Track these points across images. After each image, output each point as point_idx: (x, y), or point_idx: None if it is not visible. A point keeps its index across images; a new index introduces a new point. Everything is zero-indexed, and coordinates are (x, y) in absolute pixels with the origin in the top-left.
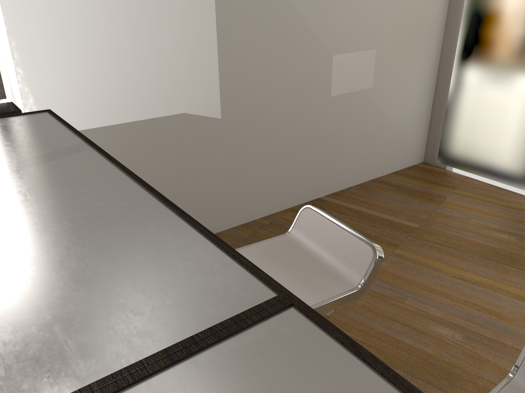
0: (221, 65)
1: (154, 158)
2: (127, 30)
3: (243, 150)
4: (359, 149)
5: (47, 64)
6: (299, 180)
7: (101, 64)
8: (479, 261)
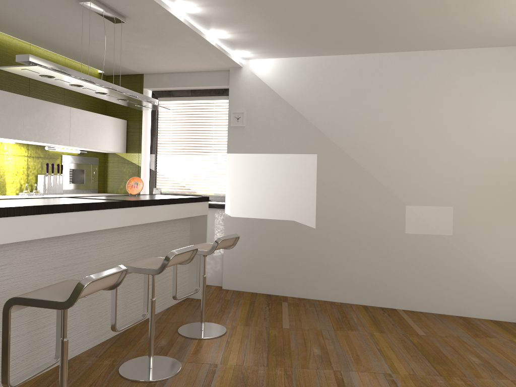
0: (317, 199)
1: (274, 239)
2: (271, 178)
3: (329, 251)
4: (441, 282)
5: (237, 188)
6: (375, 287)
7: (257, 190)
8: (414, 353)
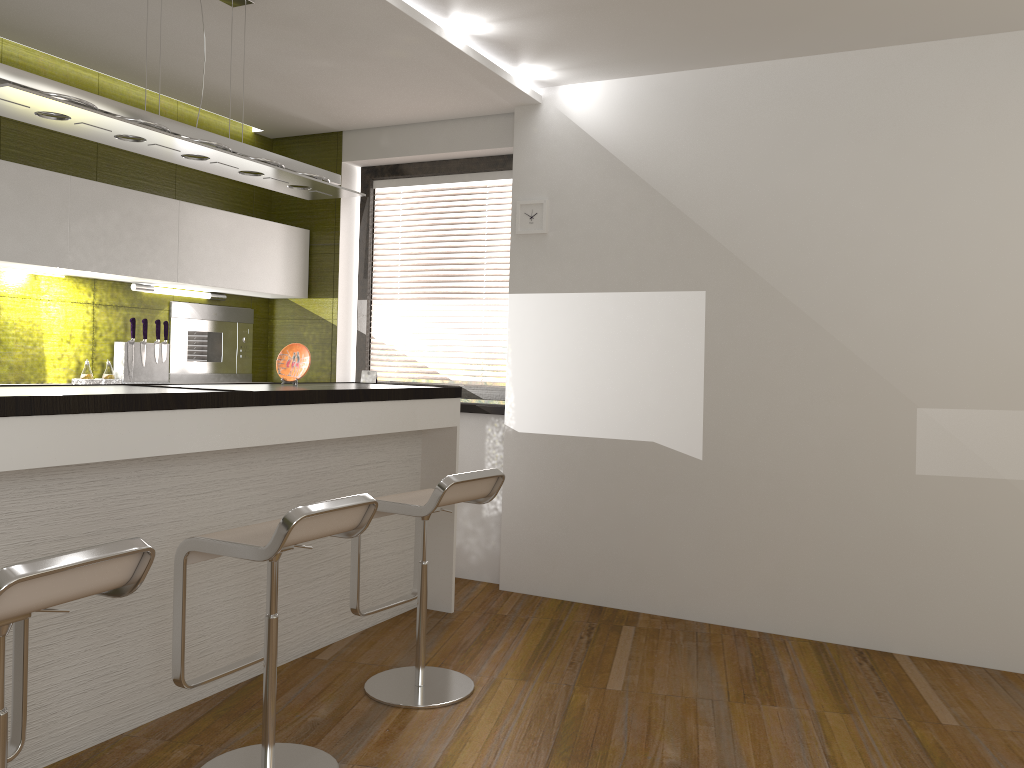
0: (707, 395)
1: (611, 484)
2: (603, 347)
3: (734, 513)
4: (1006, 594)
5: (530, 369)
6: (843, 599)
7: (574, 375)
8: None
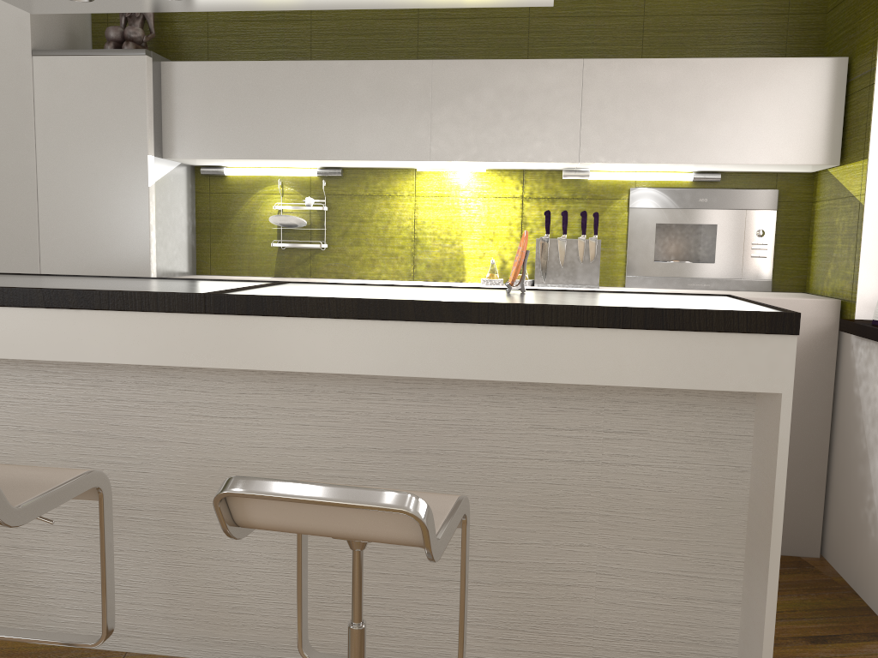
0: None
1: None
2: None
3: None
4: None
5: None
6: None
7: None
8: None
